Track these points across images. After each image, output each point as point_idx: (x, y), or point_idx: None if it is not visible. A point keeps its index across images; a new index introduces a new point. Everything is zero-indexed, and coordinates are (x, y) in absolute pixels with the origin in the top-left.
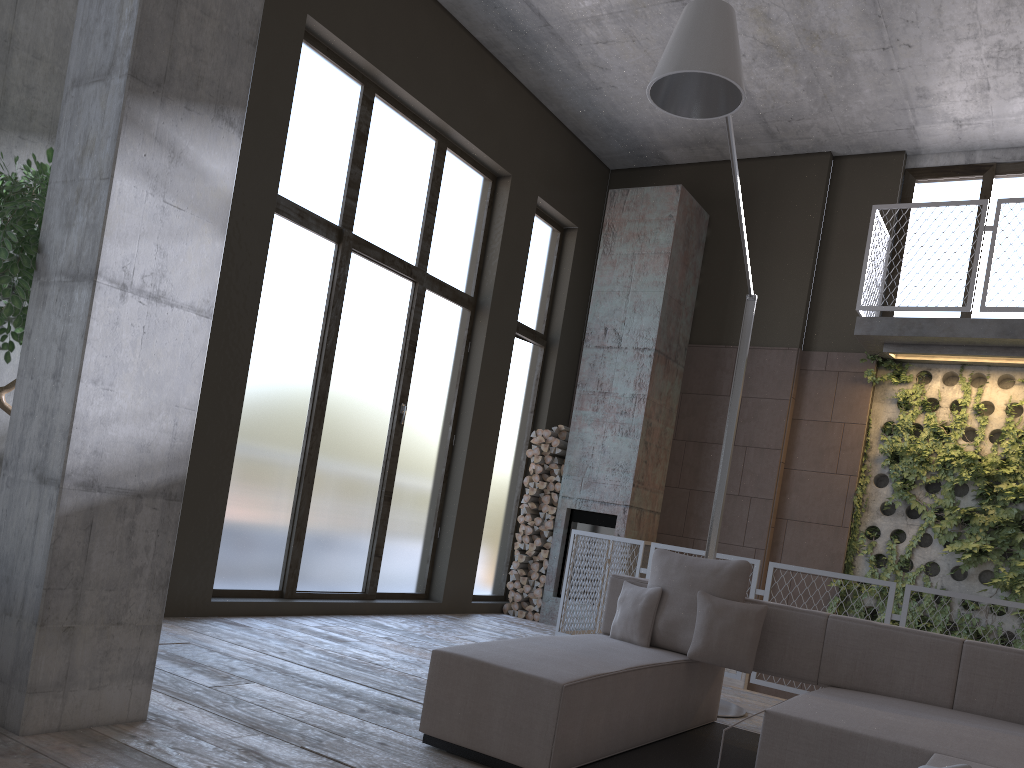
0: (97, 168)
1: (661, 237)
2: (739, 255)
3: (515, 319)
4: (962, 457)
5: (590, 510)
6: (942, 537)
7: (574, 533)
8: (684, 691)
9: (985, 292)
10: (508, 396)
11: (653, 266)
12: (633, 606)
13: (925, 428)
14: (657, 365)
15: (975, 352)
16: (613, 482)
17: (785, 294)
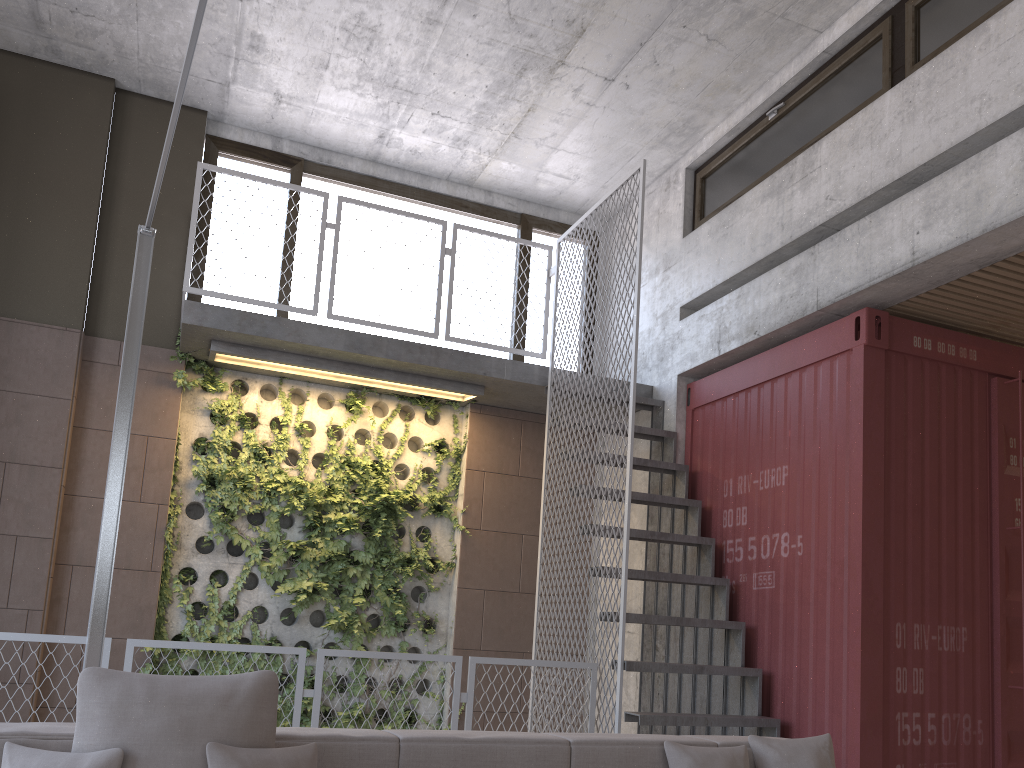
0: None
1: None
2: None
3: None
4: (287, 483)
5: None
6: (270, 576)
7: None
8: None
9: (332, 297)
10: None
11: None
12: None
13: (245, 448)
14: None
15: (316, 364)
16: None
17: (58, 253)
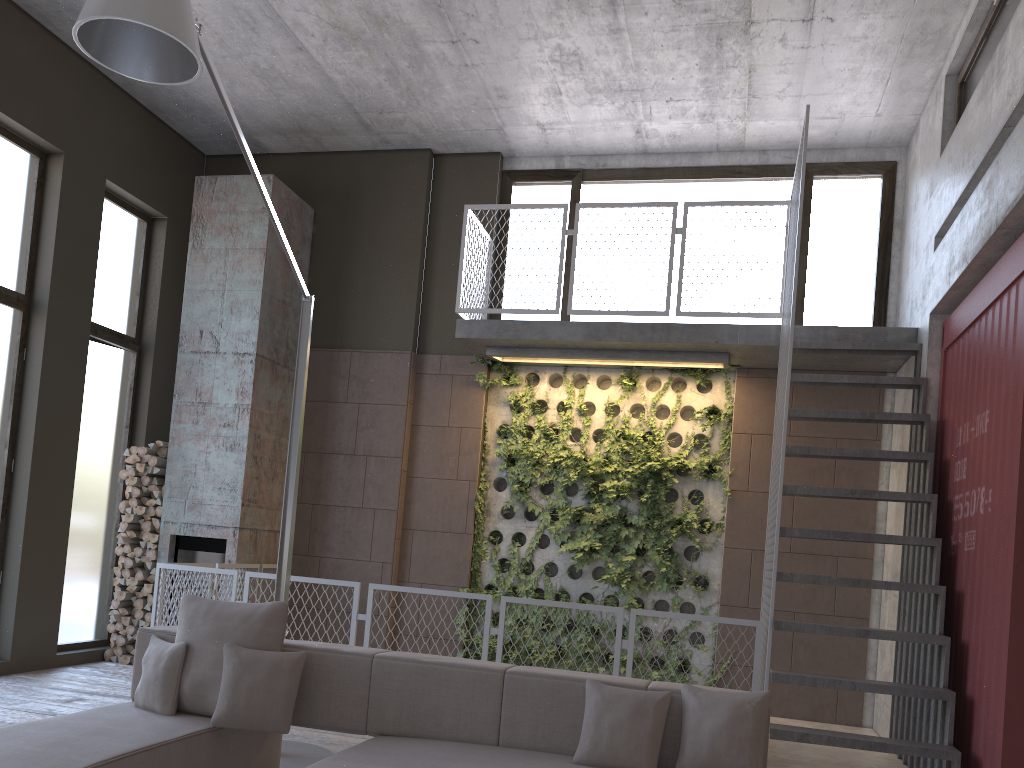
0: None
1: (255, 231)
2: (347, 253)
3: (88, 321)
4: (571, 457)
5: (197, 535)
6: (558, 537)
7: (160, 567)
8: (213, 764)
9: (571, 295)
10: (92, 410)
11: (249, 263)
12: (155, 667)
13: (536, 430)
14: (261, 371)
15: (569, 354)
16: (220, 502)
17: (395, 295)
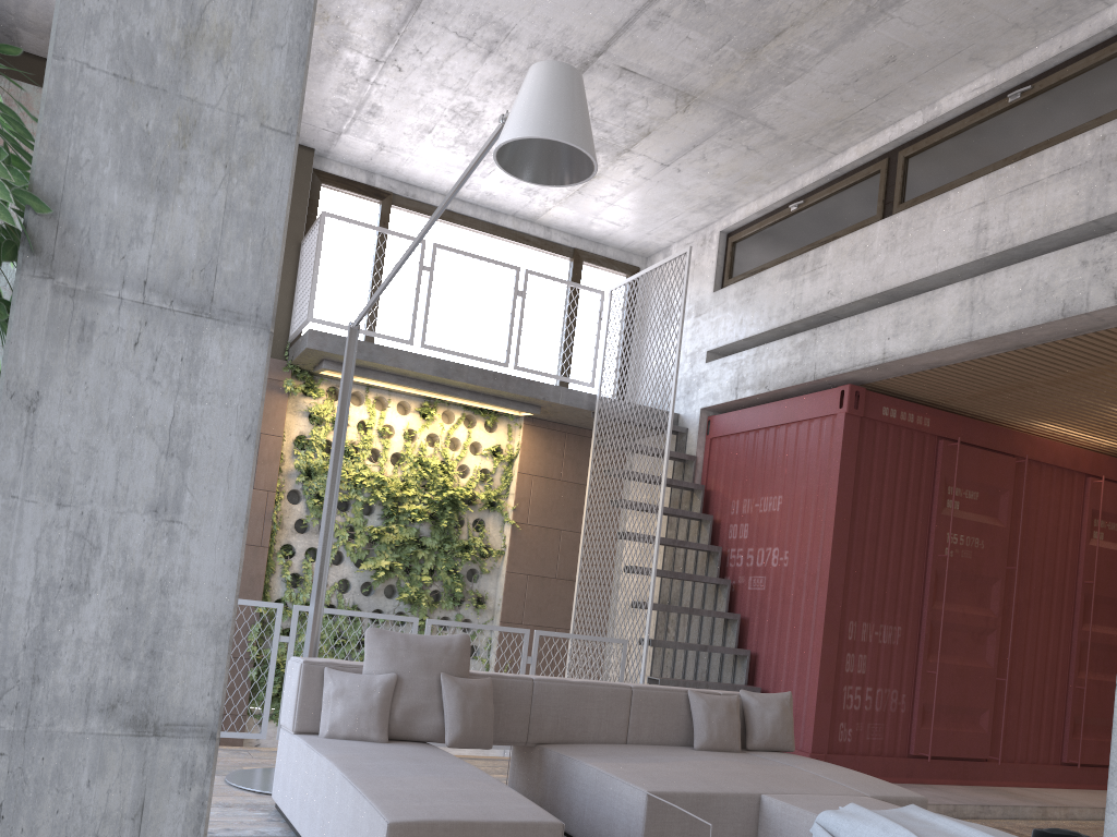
0: (247, 98)
1: None
2: None
3: None
4: (370, 477)
5: None
6: (354, 555)
7: None
8: None
9: (425, 330)
10: None
11: None
12: (365, 698)
13: None
14: None
15: (406, 383)
16: None
17: None
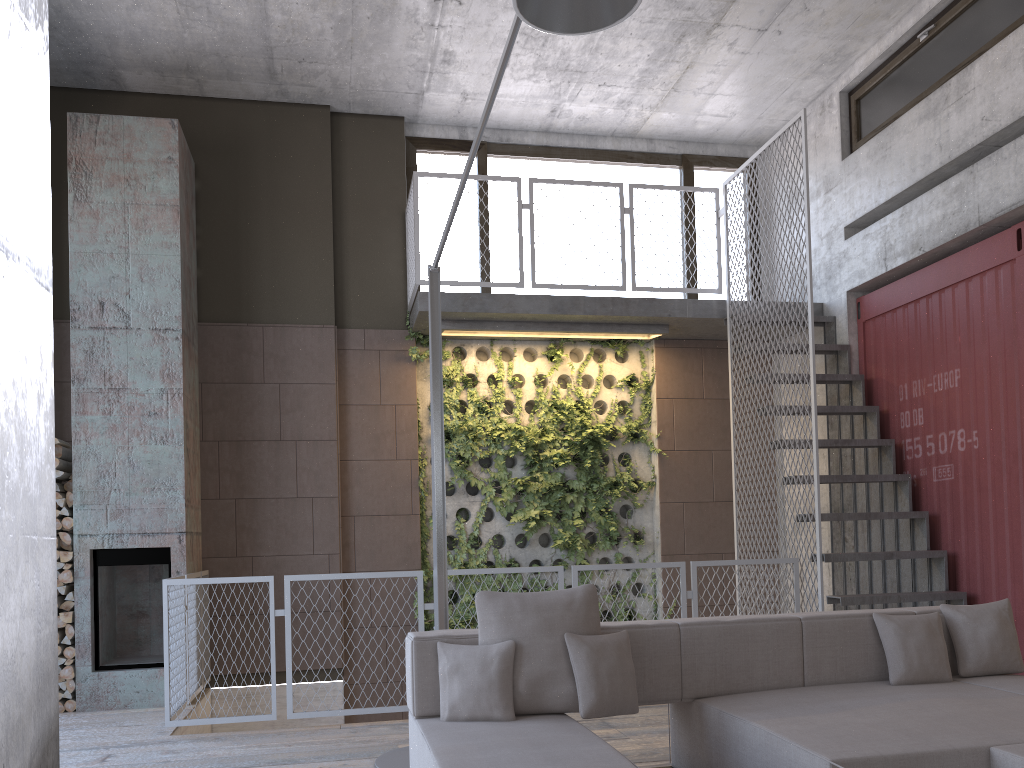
0: None
1: (162, 185)
2: (244, 215)
3: None
4: (507, 429)
5: (128, 547)
6: (503, 509)
7: (167, 584)
8: None
9: (534, 269)
10: None
11: (158, 222)
12: (482, 673)
13: (470, 404)
14: (185, 350)
15: (525, 327)
16: (156, 505)
17: (308, 264)
